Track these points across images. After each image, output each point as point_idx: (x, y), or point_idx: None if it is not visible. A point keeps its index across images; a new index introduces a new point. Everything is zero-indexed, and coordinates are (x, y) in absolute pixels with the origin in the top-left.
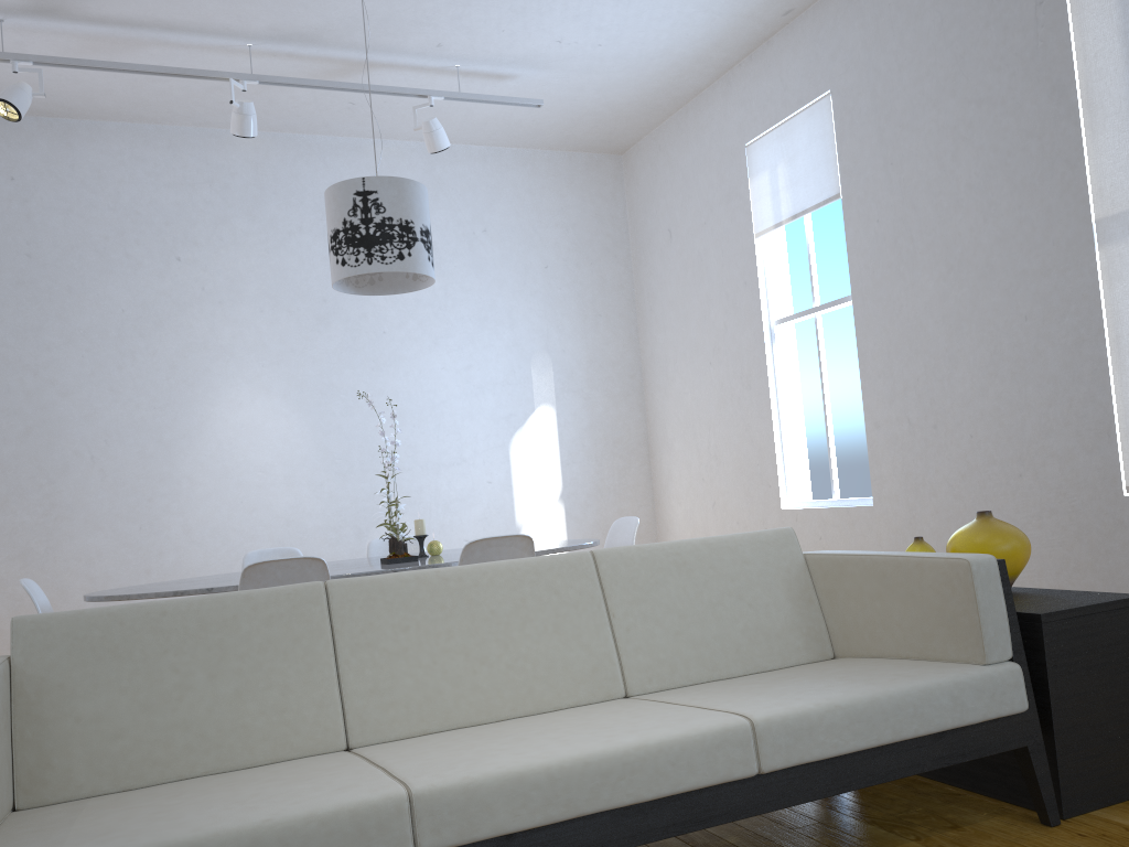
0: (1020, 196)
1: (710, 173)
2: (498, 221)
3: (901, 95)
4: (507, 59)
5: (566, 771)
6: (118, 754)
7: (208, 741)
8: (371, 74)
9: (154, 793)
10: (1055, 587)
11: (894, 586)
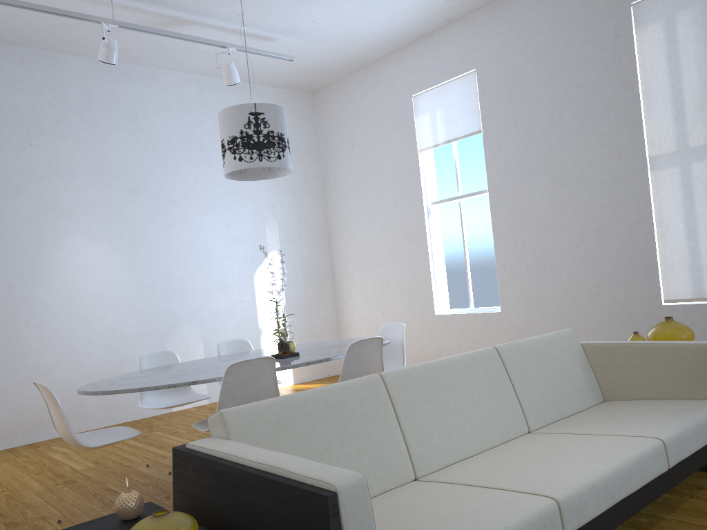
0: (602, 141)
1: (385, 111)
2: None
3: (525, 77)
4: (277, 28)
5: (609, 478)
6: None
7: None
8: (185, 28)
9: None
10: None
11: (654, 360)
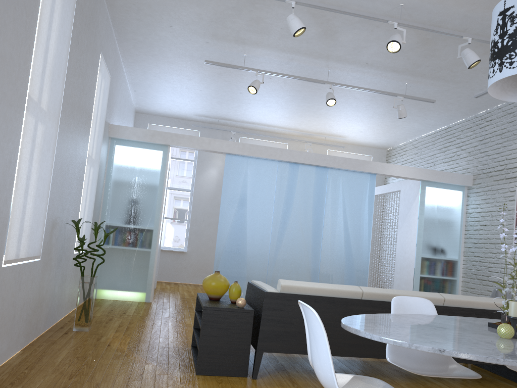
0: (14, 40)
1: None
2: None
3: None
4: None
5: None
6: None
7: None
8: None
9: None
10: None
11: None
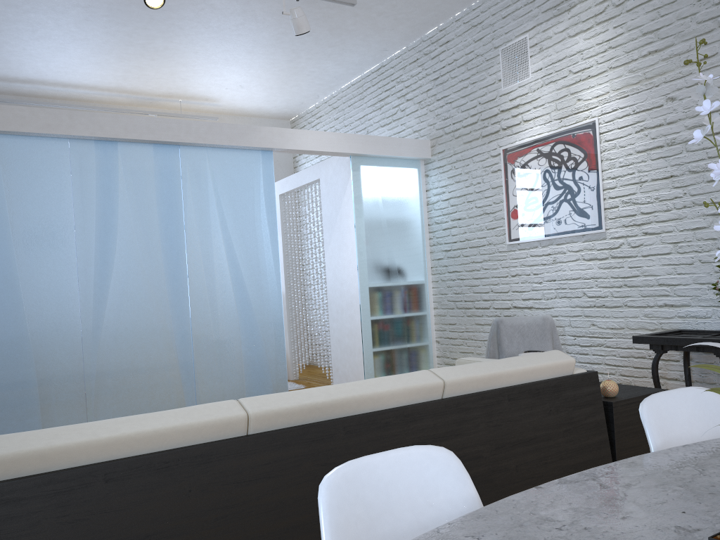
0: None
1: None
2: None
3: None
4: None
5: None
6: None
7: None
8: None
9: None
10: None
11: None
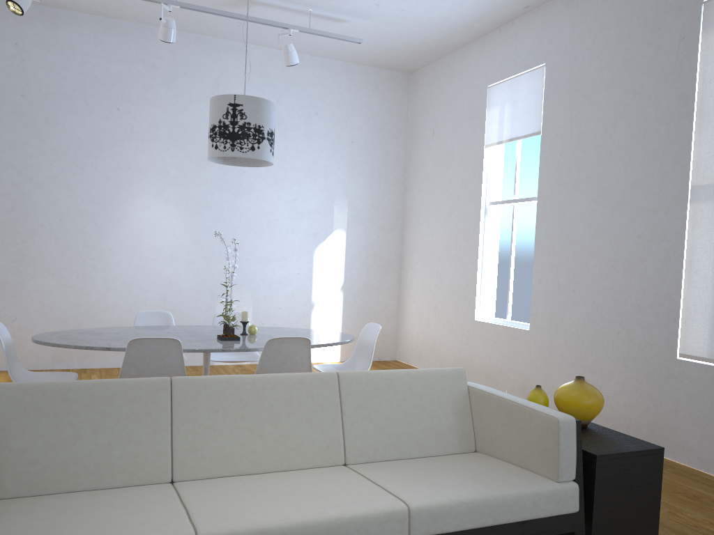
0: (649, 160)
1: (463, 99)
2: (326, 108)
3: (588, 77)
4: (343, 10)
5: (292, 530)
6: (33, 474)
7: (88, 471)
8: (254, 8)
9: (51, 504)
10: (627, 403)
11: (515, 421)
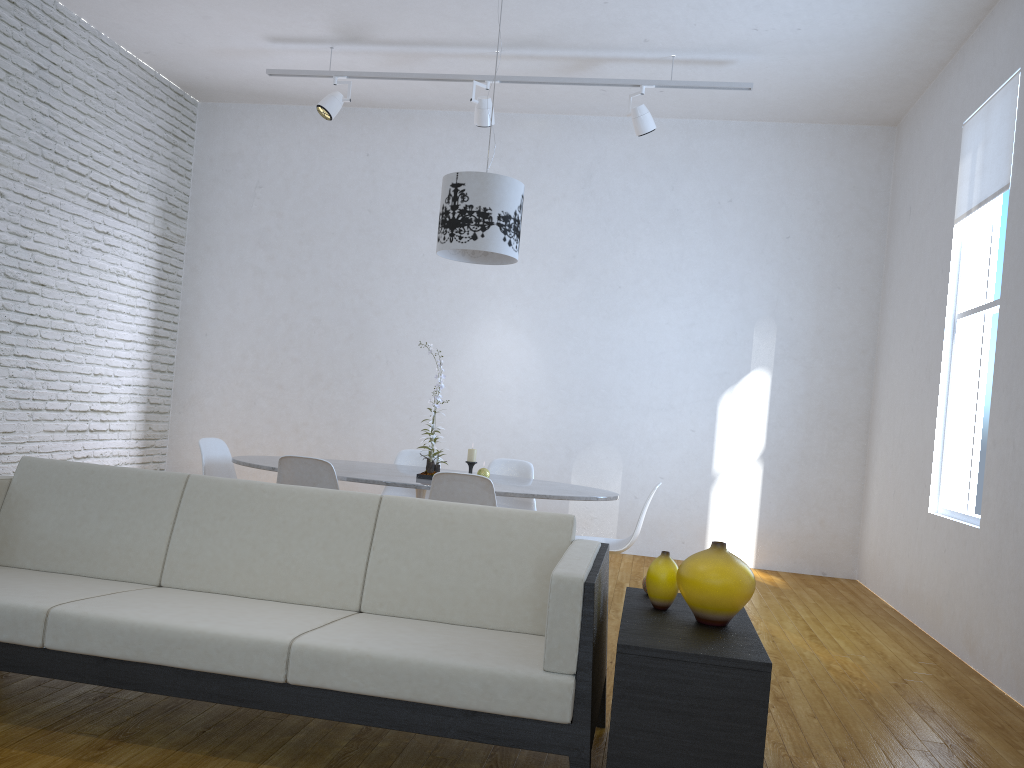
0: None
1: (939, 151)
2: (746, 192)
3: None
4: (715, 47)
5: (143, 630)
6: (39, 548)
7: (85, 555)
8: (603, 67)
9: (24, 574)
10: None
11: None
